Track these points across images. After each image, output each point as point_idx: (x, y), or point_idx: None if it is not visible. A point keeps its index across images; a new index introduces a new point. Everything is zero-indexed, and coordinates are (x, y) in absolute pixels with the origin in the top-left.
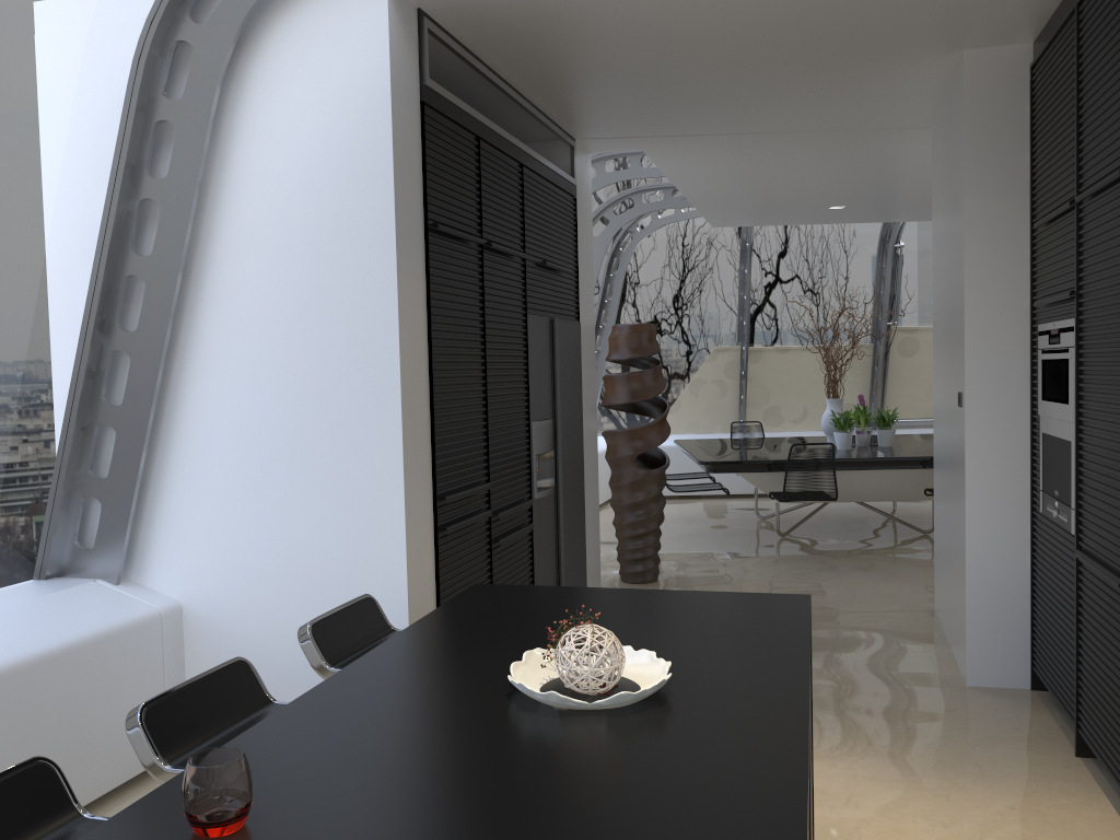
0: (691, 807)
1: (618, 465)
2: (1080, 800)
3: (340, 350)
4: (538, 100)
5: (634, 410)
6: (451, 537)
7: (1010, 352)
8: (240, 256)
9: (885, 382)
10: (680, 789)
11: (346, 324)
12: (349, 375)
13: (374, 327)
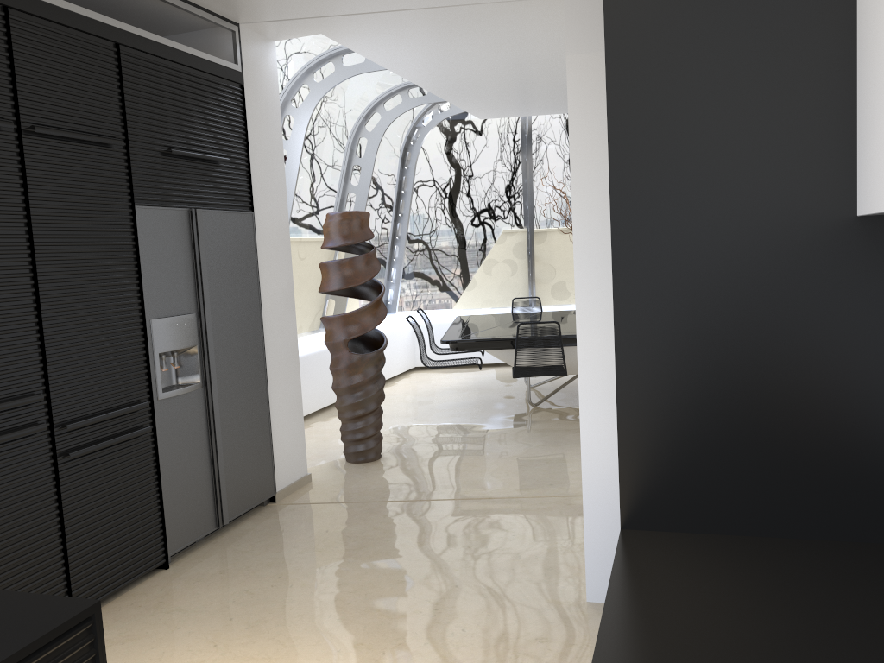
0: None
1: (333, 350)
2: None
3: None
4: None
5: (359, 296)
6: None
7: None
8: None
9: None
10: None
11: None
12: None
13: None
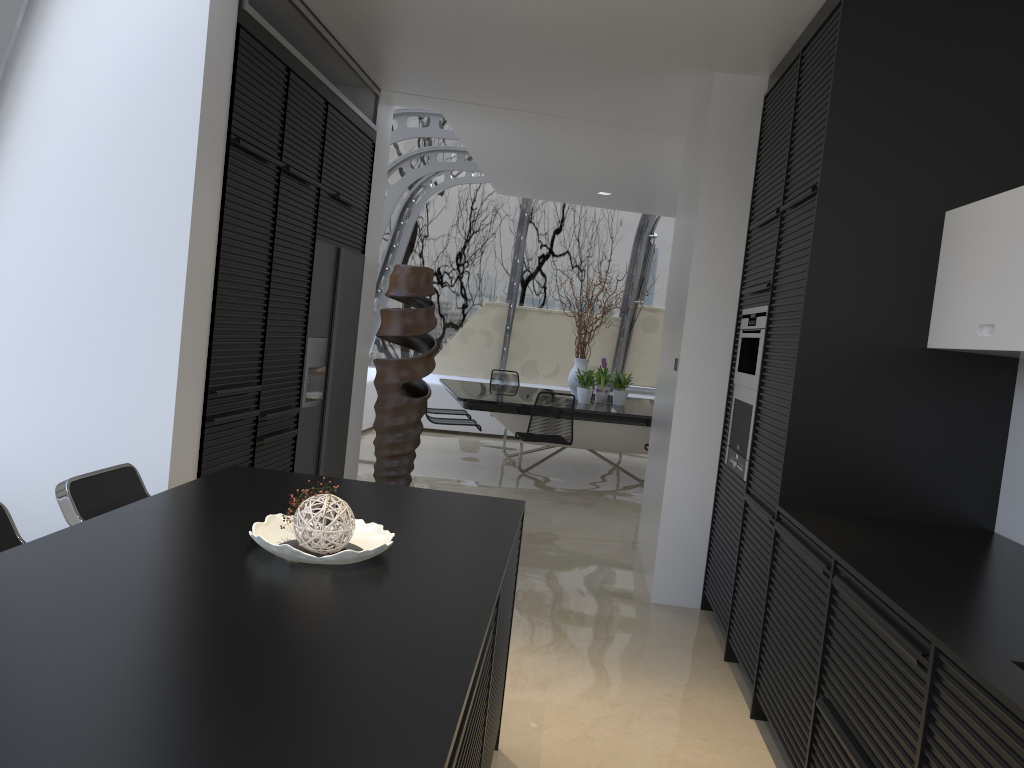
0: (388, 635)
1: (384, 390)
2: (720, 692)
3: (131, 240)
4: (350, 46)
5: (406, 344)
6: (217, 429)
7: (719, 330)
8: (40, 137)
9: (627, 352)
10: (382, 622)
11: (139, 217)
12: (136, 265)
13: (167, 224)
